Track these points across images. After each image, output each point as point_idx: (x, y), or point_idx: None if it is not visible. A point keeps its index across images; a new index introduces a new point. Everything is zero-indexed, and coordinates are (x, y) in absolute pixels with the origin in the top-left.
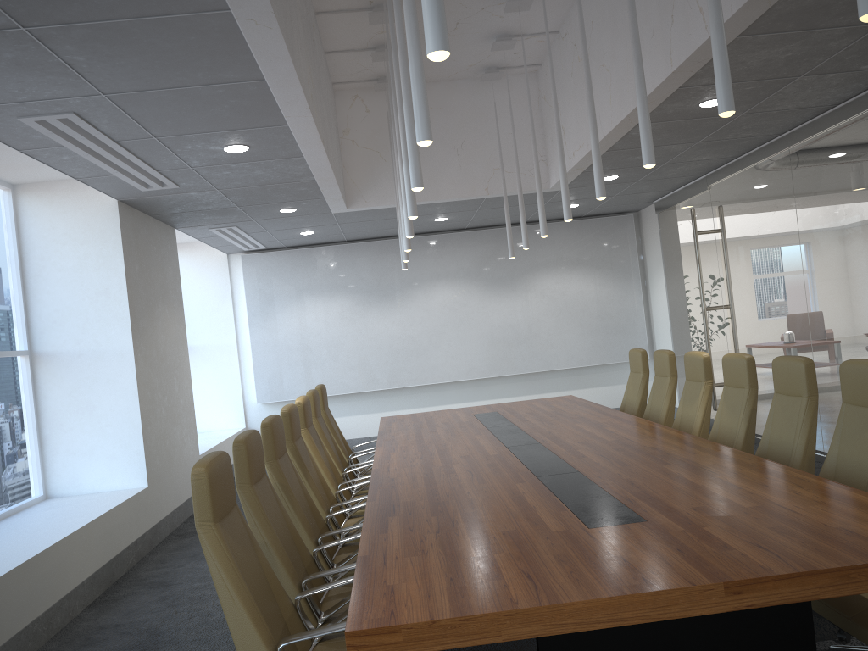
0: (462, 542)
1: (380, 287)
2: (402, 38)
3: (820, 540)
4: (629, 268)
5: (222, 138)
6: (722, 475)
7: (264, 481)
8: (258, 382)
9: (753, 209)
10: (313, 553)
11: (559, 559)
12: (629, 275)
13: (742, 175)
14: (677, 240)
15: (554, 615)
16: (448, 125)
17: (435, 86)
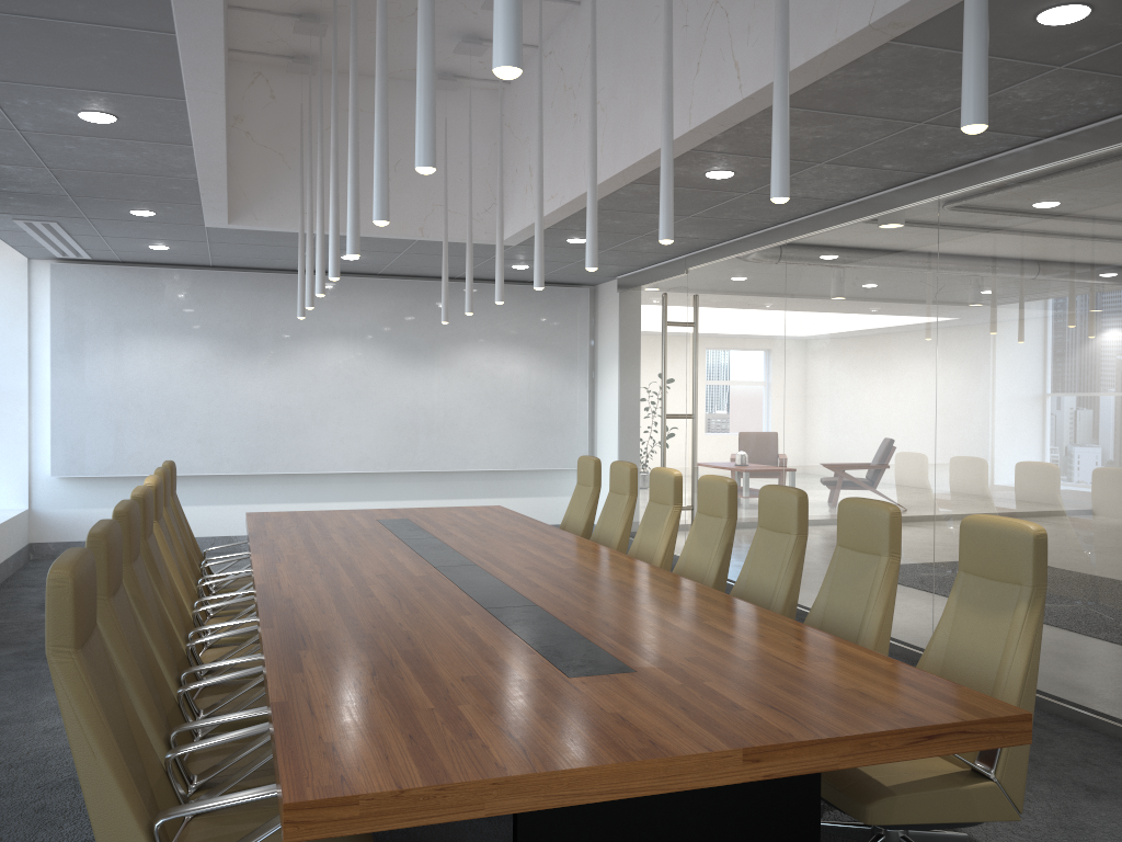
0: (411, 689)
1: (252, 336)
2: (384, 21)
3: (834, 702)
4: (577, 354)
5: (81, 99)
6: (709, 620)
7: (122, 592)
8: (57, 447)
9: (737, 306)
10: (177, 695)
11: (543, 715)
12: (576, 362)
13: (728, 263)
14: (640, 328)
15: (551, 785)
16: None
17: (369, 82)
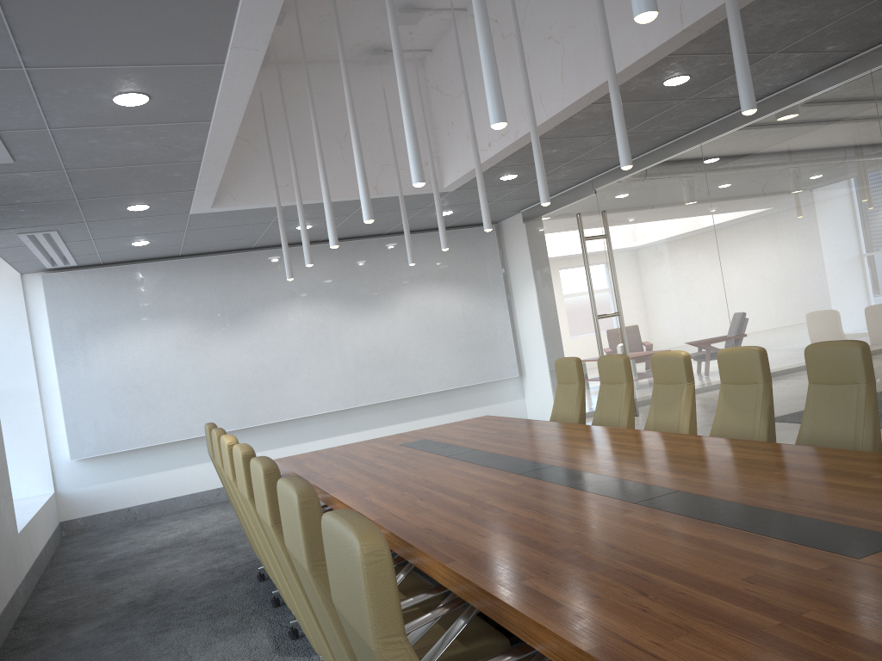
0: (715, 604)
1: (224, 310)
2: None
3: None
4: (494, 281)
5: (121, 79)
6: (873, 474)
7: None
8: (72, 433)
9: (655, 210)
10: None
11: None
12: (494, 288)
13: (639, 176)
14: (553, 249)
15: None
16: (329, 113)
17: (311, 68)
